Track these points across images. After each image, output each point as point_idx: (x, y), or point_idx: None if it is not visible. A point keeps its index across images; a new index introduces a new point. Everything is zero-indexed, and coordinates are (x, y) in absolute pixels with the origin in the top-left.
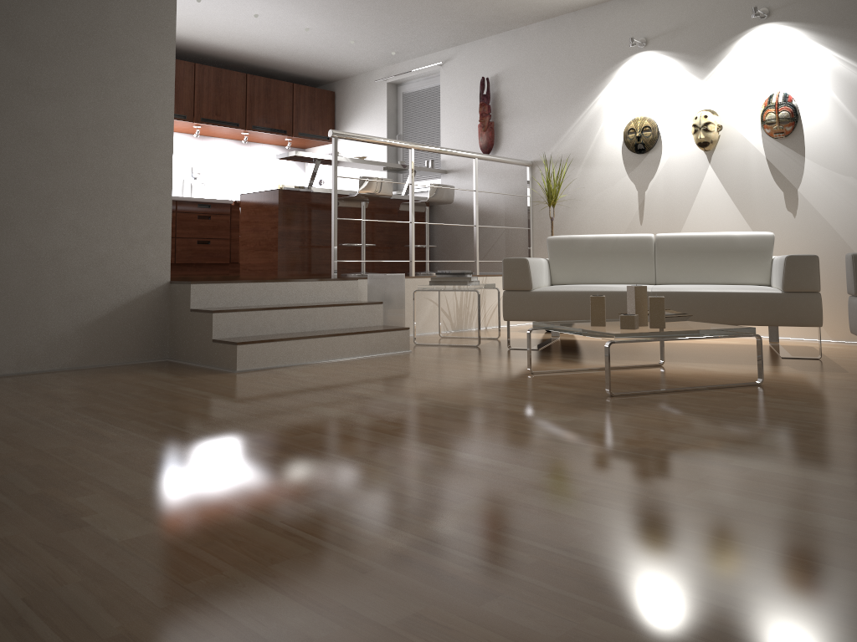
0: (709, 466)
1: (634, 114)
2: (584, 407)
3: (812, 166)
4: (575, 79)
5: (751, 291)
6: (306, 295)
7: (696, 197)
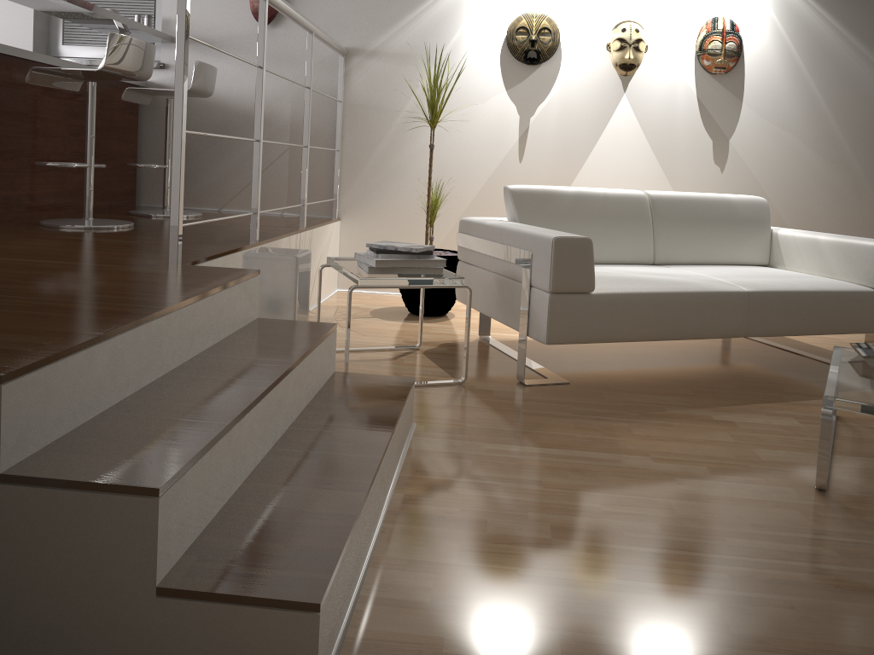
0: None
1: (524, 8)
2: None
3: (749, 114)
4: None
5: (847, 289)
6: (205, 331)
7: (602, 134)
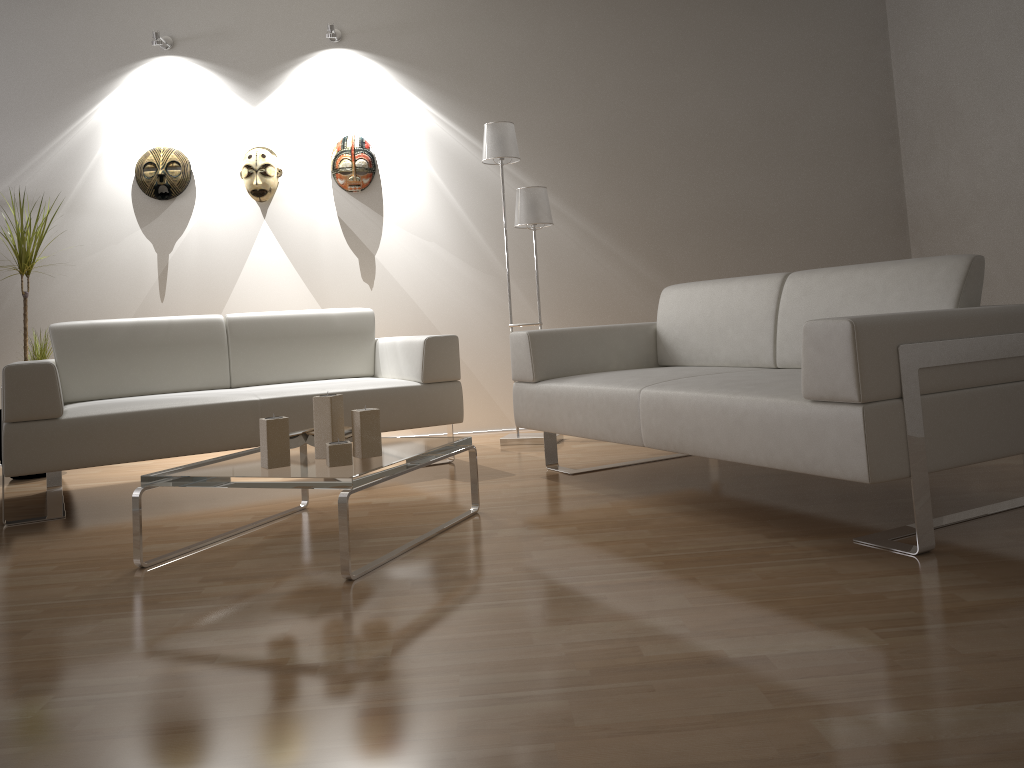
0: (727, 672)
1: (153, 143)
2: (357, 614)
3: (391, 228)
4: (51, 79)
5: (387, 386)
6: None
7: (246, 263)
